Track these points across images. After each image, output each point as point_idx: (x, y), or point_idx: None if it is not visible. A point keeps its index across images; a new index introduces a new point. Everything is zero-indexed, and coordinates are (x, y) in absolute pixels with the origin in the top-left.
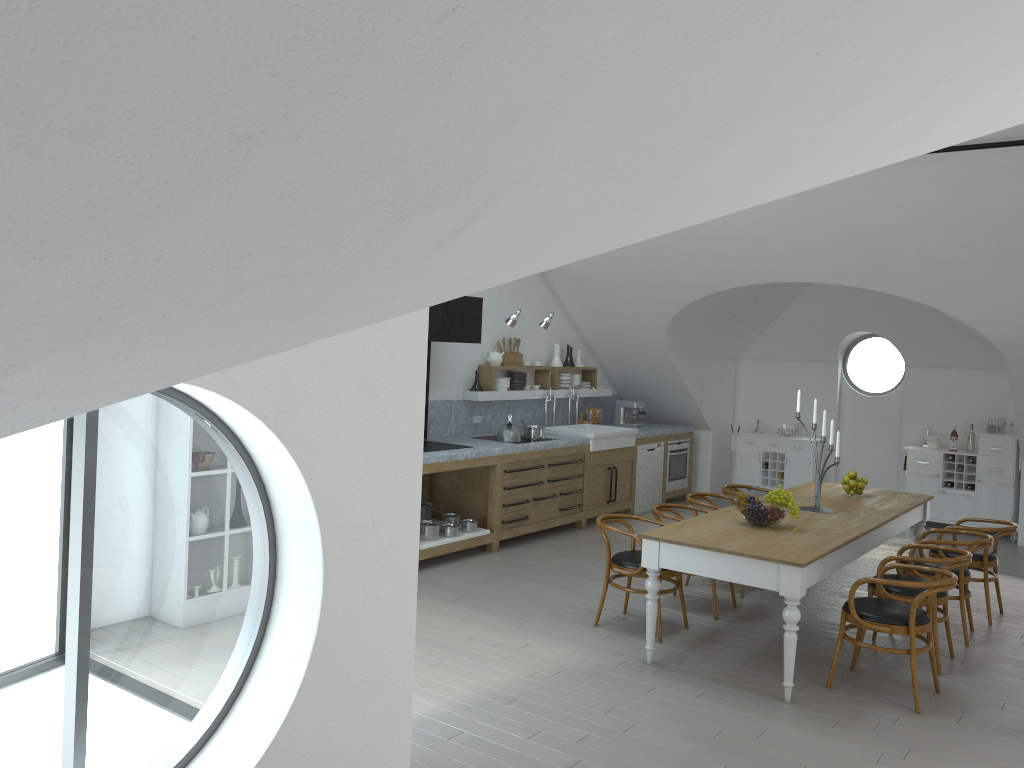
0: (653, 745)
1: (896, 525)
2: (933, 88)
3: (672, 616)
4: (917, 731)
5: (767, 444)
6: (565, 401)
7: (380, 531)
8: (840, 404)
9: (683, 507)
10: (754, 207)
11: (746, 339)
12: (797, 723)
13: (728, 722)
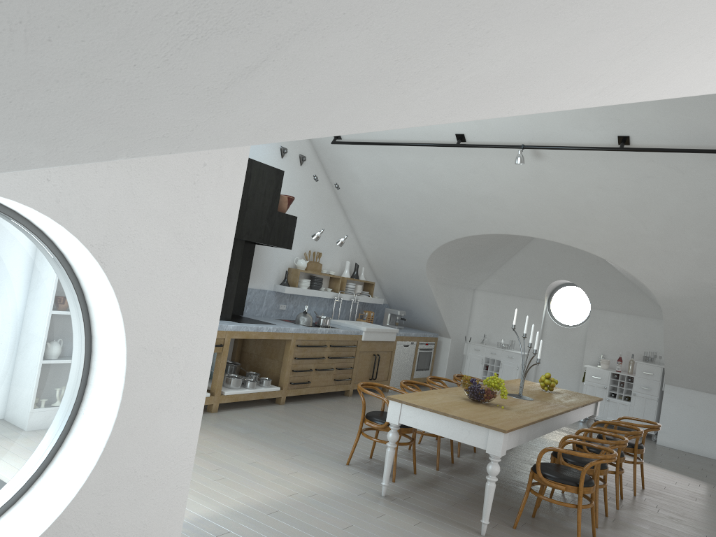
0: None
1: (575, 415)
2: (651, 35)
3: (405, 464)
4: None
5: (489, 352)
6: (349, 303)
7: (178, 357)
8: (543, 330)
9: (423, 384)
10: (499, 177)
11: (482, 276)
12: None
13: None
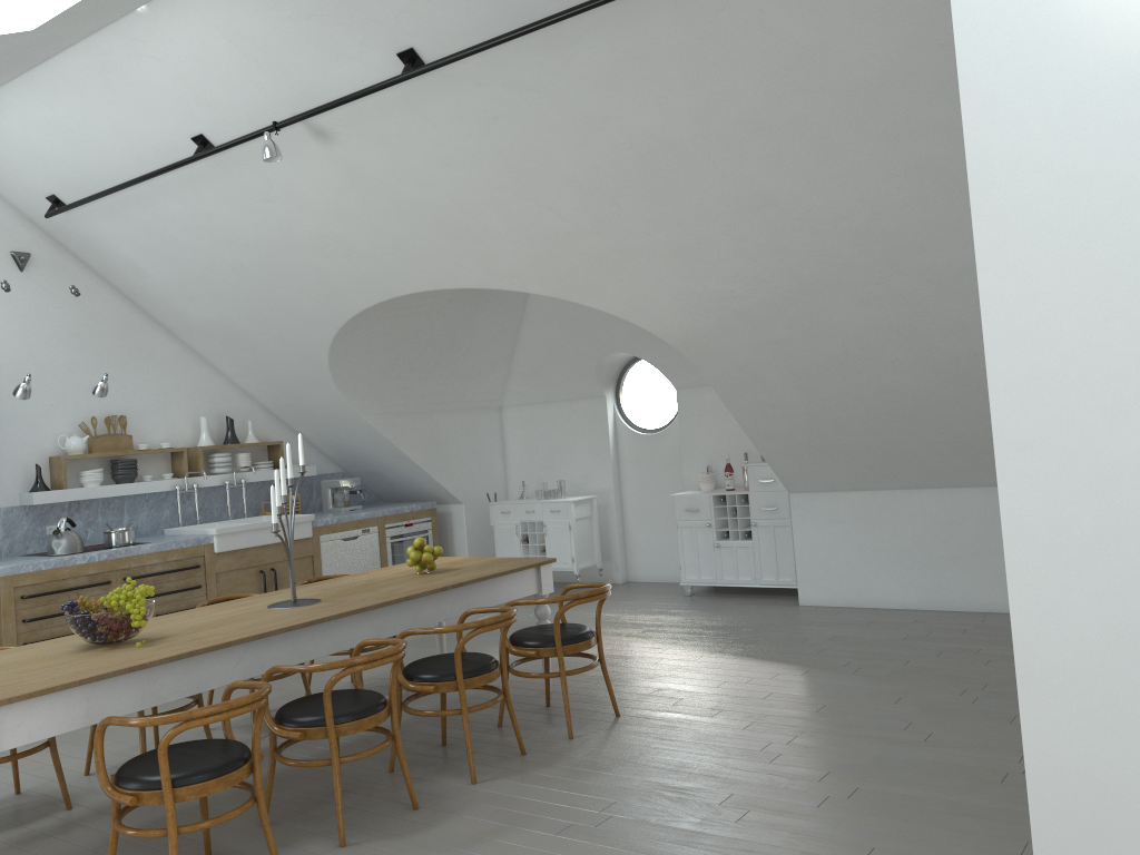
0: None
1: (428, 610)
2: None
3: (85, 789)
4: None
5: (524, 512)
6: (238, 489)
7: None
8: (618, 449)
9: None
10: (306, 197)
11: (492, 381)
12: None
13: None
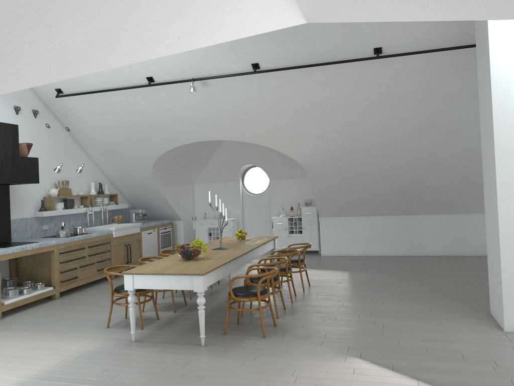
0: (126, 383)
1: (259, 251)
2: (186, 5)
3: (152, 315)
4: (263, 346)
5: (210, 224)
6: (101, 213)
7: None
8: (243, 200)
9: (156, 257)
10: (184, 103)
11: (195, 173)
12: (206, 355)
13: (170, 362)
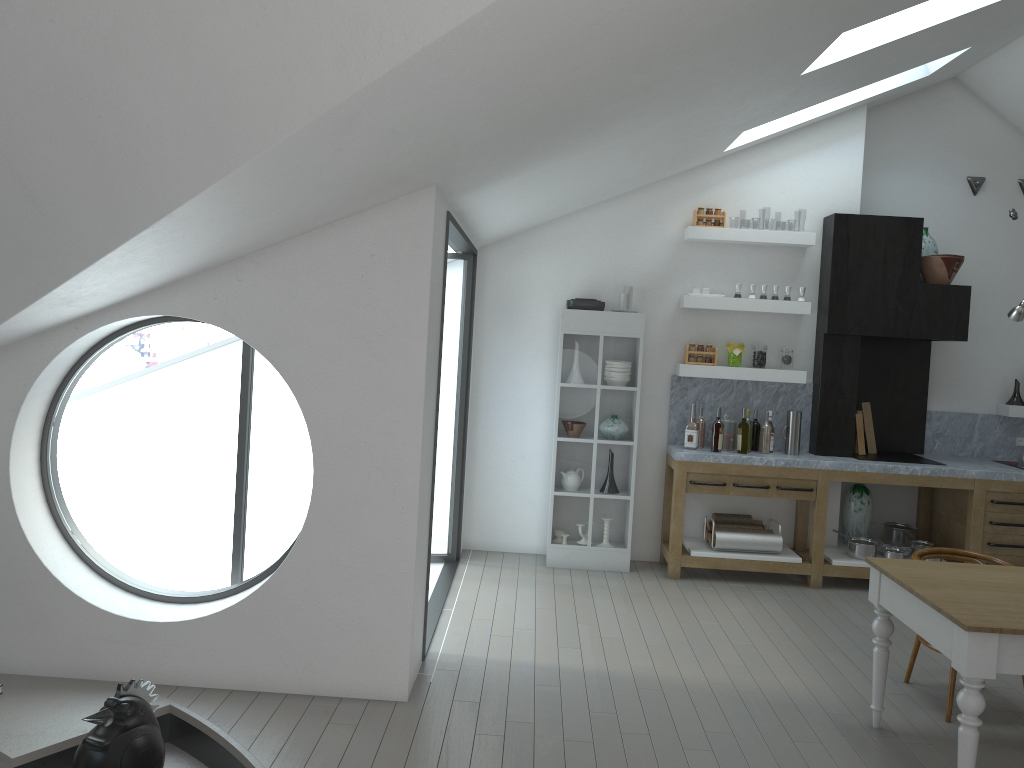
0: None
1: None
2: None
3: None
4: None
5: None
6: None
7: (373, 452)
8: None
9: None
10: None
11: None
12: None
13: None
